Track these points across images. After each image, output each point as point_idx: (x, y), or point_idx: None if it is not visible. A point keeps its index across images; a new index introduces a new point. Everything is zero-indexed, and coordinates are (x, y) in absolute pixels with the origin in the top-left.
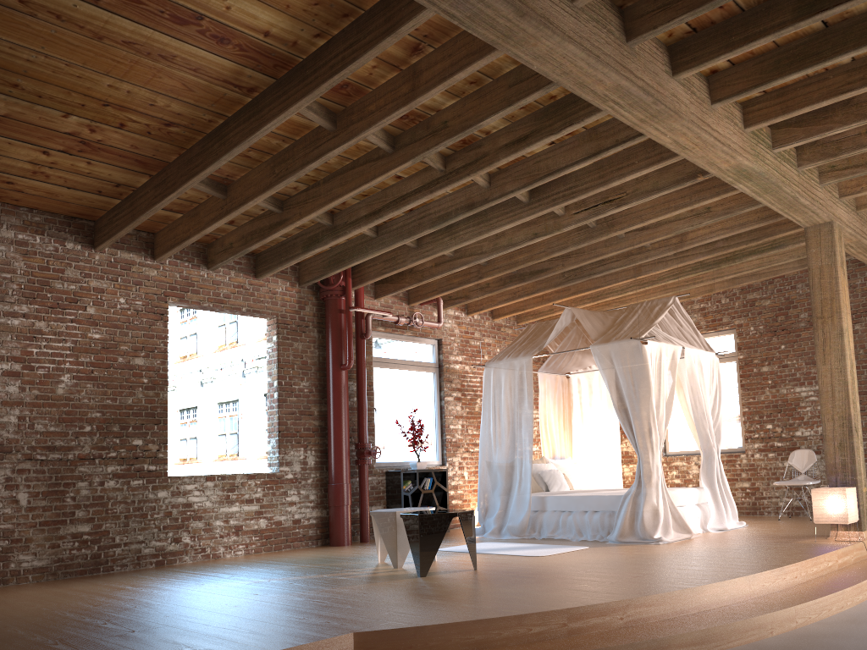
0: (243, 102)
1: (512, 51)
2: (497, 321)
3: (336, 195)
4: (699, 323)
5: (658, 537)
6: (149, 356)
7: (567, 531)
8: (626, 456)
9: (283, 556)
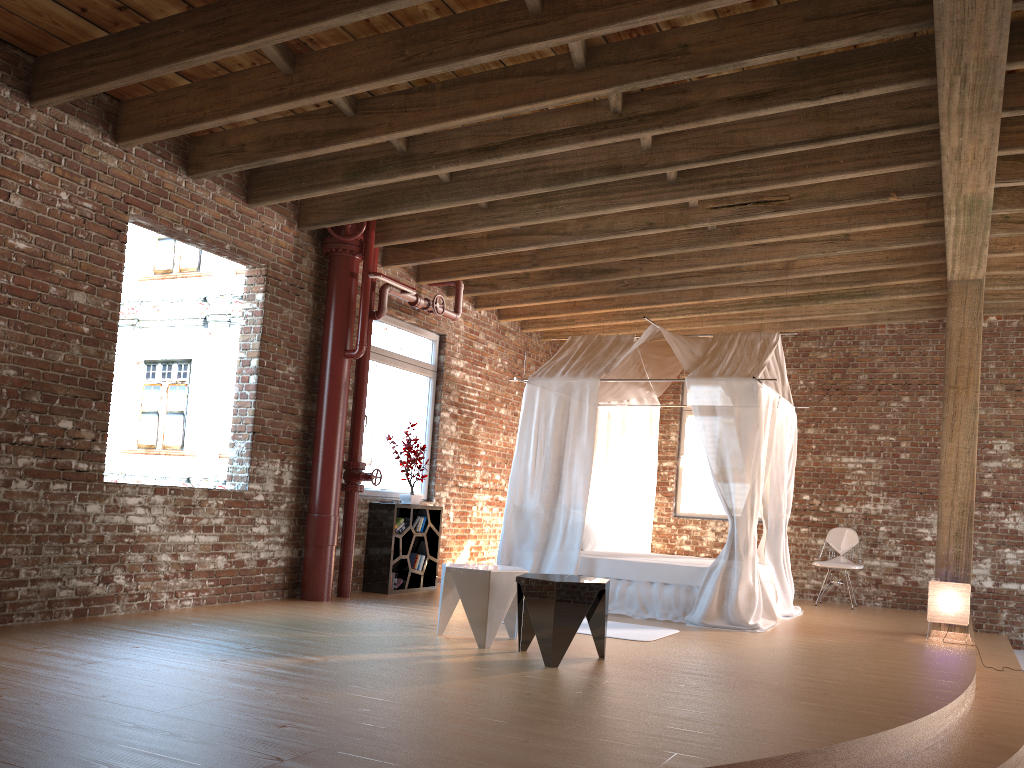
0: None
1: None
2: (502, 322)
3: (466, 110)
4: None
5: (753, 624)
6: (94, 293)
7: (626, 606)
8: None
9: (261, 613)
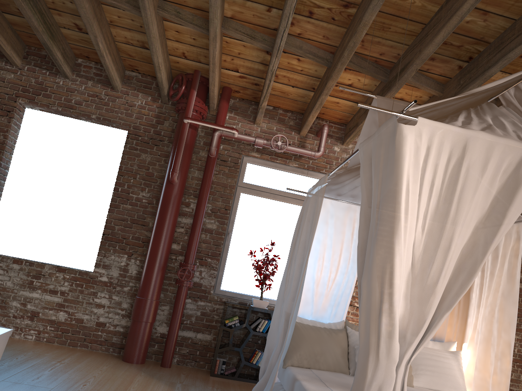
0: None
1: None
2: None
3: None
4: None
5: None
6: None
7: None
8: None
9: (29, 351)
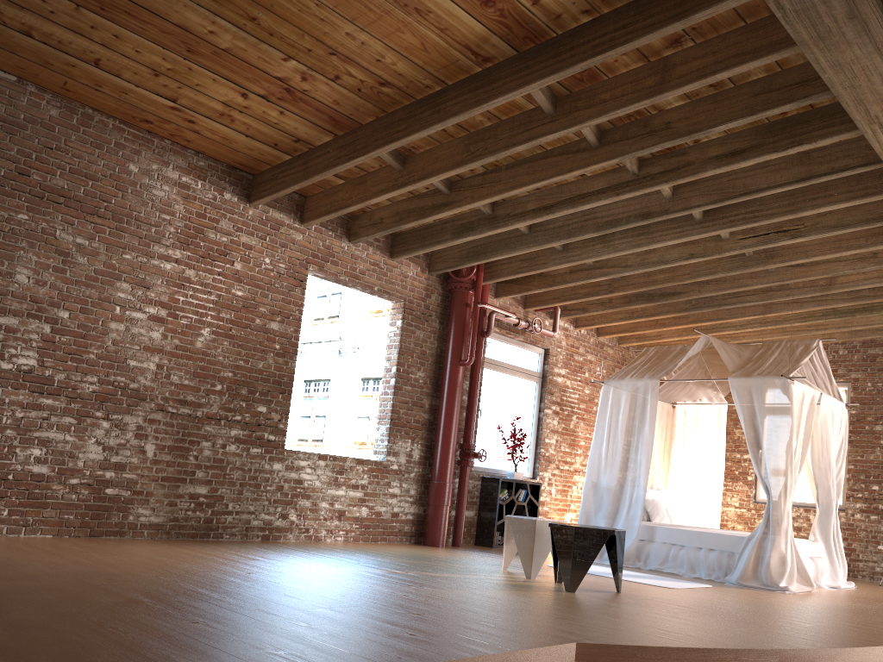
0: (471, 72)
1: (815, 54)
2: (601, 339)
3: (520, 183)
4: None
5: (784, 586)
6: (284, 322)
7: (678, 566)
8: None
9: (386, 549)
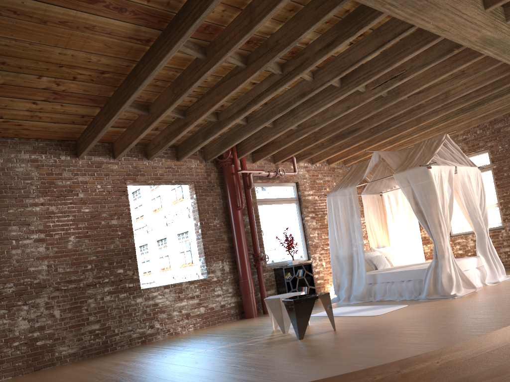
0: (145, 50)
1: None
2: (331, 165)
3: (215, 101)
4: (463, 149)
5: (453, 294)
6: (120, 218)
7: (392, 295)
8: (424, 240)
9: (216, 329)
